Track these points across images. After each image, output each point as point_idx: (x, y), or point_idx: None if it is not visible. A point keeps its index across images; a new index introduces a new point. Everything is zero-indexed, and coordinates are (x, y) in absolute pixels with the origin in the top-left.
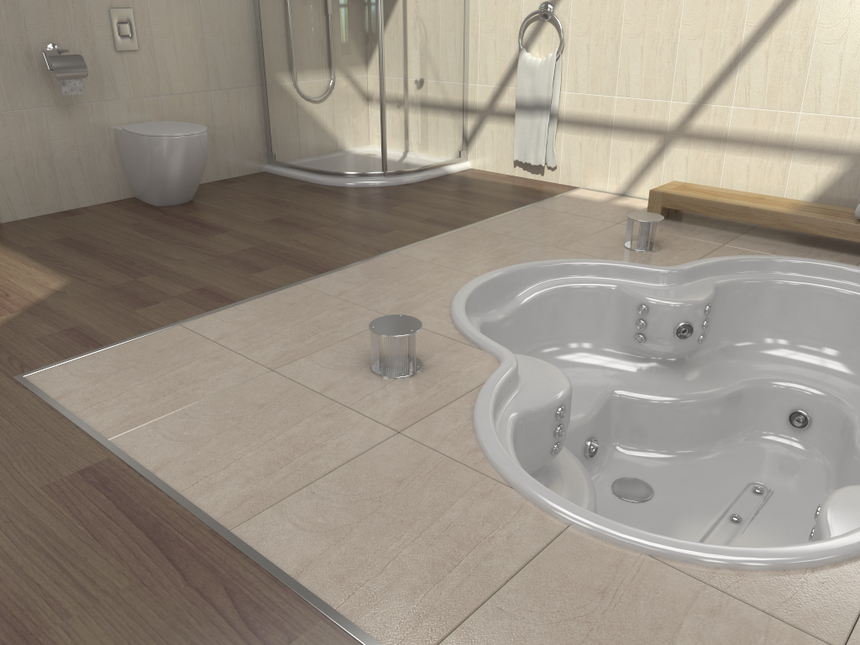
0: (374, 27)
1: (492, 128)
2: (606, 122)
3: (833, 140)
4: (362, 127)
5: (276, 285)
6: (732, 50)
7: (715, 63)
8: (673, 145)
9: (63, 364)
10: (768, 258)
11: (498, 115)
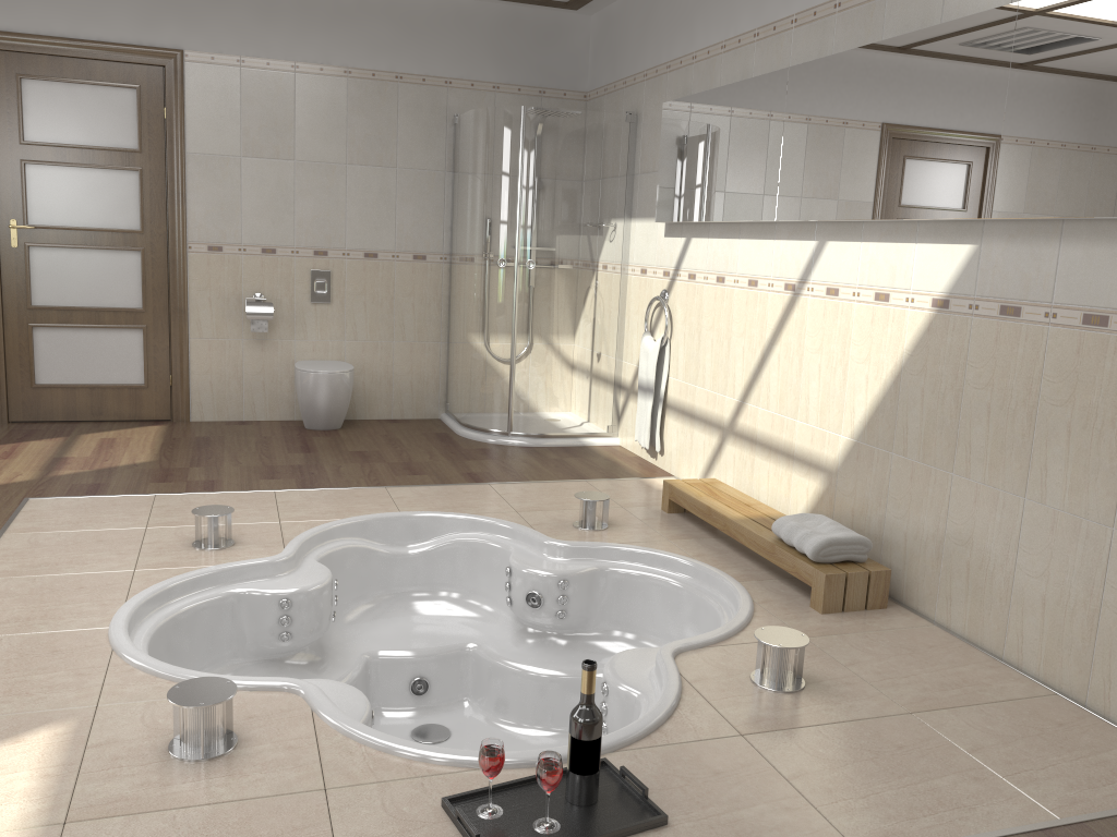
0: (509, 300)
1: (632, 407)
2: (691, 411)
3: (816, 454)
4: (493, 387)
5: (258, 488)
6: (760, 351)
7: (750, 362)
8: (727, 442)
9: (57, 498)
10: (667, 555)
11: (636, 394)
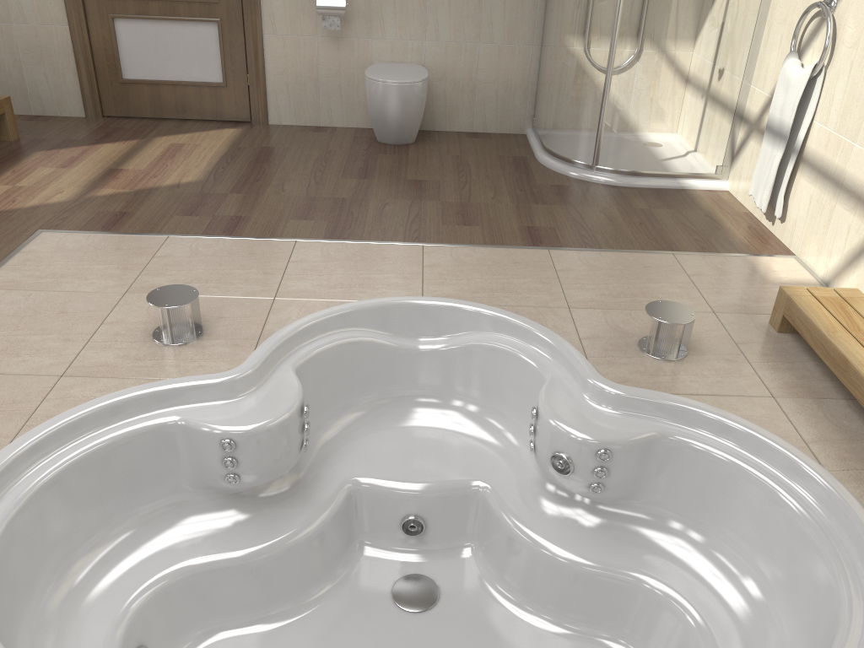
0: None
1: (753, 148)
2: (839, 177)
3: None
4: (581, 110)
5: (280, 235)
6: None
7: None
8: None
9: (69, 233)
10: (767, 439)
11: (761, 133)
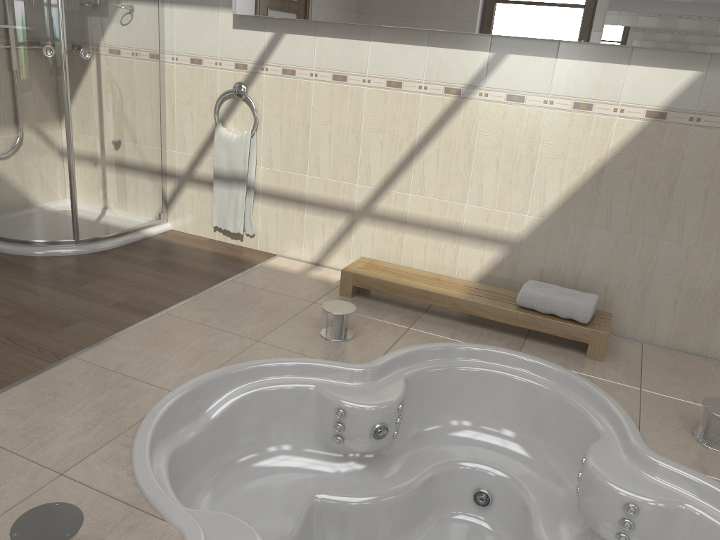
0: (59, 95)
1: (192, 194)
2: (300, 197)
3: (494, 230)
4: (49, 195)
5: None
6: (409, 145)
7: (394, 155)
8: (361, 223)
9: None
10: (449, 346)
11: (197, 182)
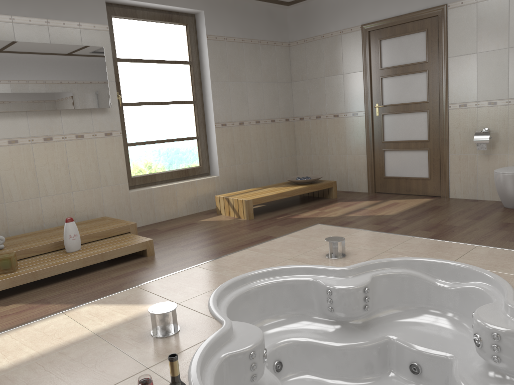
0: None
1: None
2: None
3: None
4: None
5: (408, 234)
6: None
7: None
8: None
9: (326, 225)
10: None
11: None
